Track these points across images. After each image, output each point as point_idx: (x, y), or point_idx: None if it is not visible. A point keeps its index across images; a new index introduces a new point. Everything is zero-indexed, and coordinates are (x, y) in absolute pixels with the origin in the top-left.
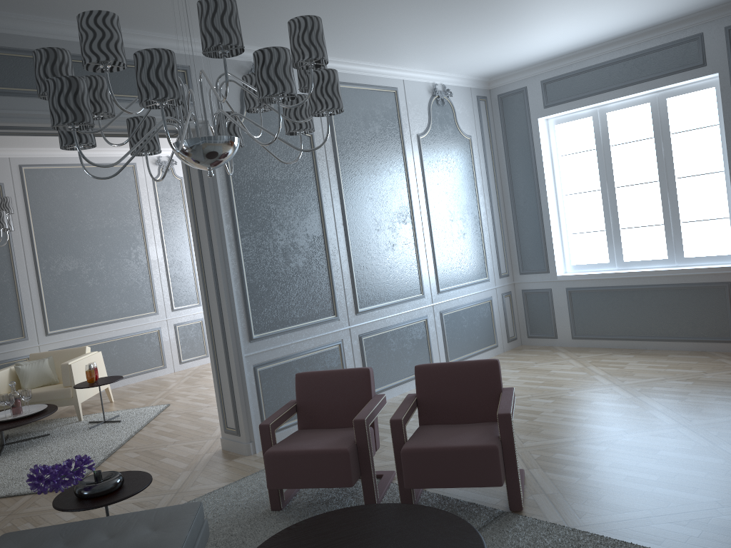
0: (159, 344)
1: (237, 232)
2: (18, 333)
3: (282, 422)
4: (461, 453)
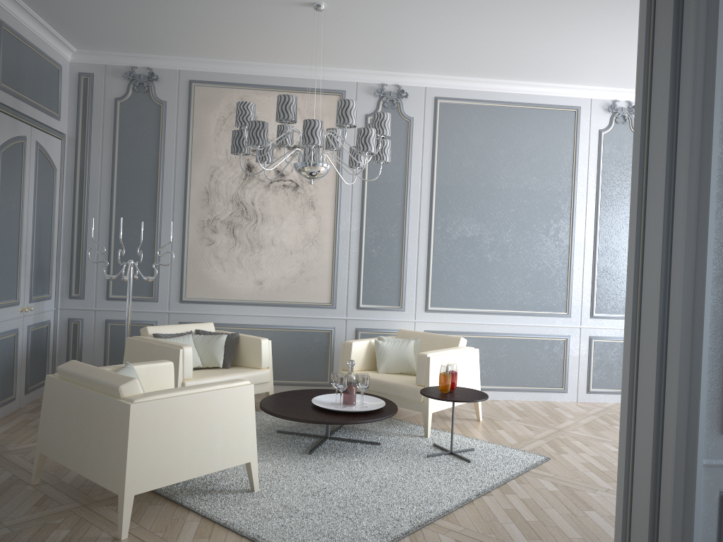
0: (563, 359)
1: None
2: (394, 301)
3: None
4: None
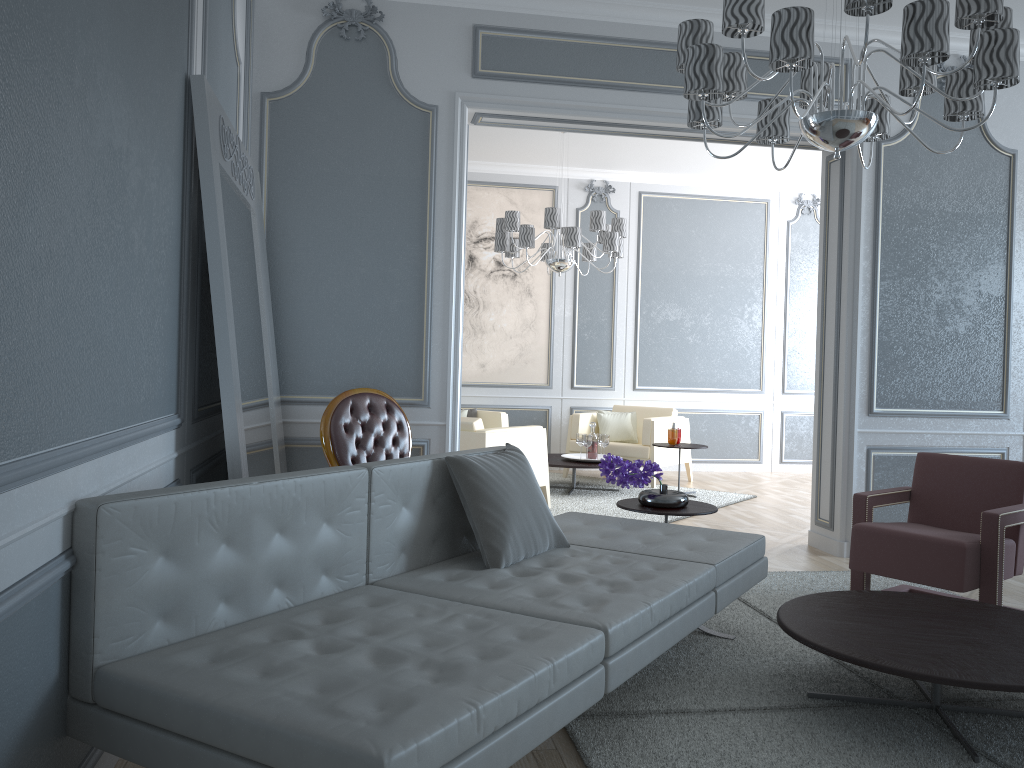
0: (758, 432)
1: (876, 272)
2: (605, 381)
3: (885, 502)
4: None
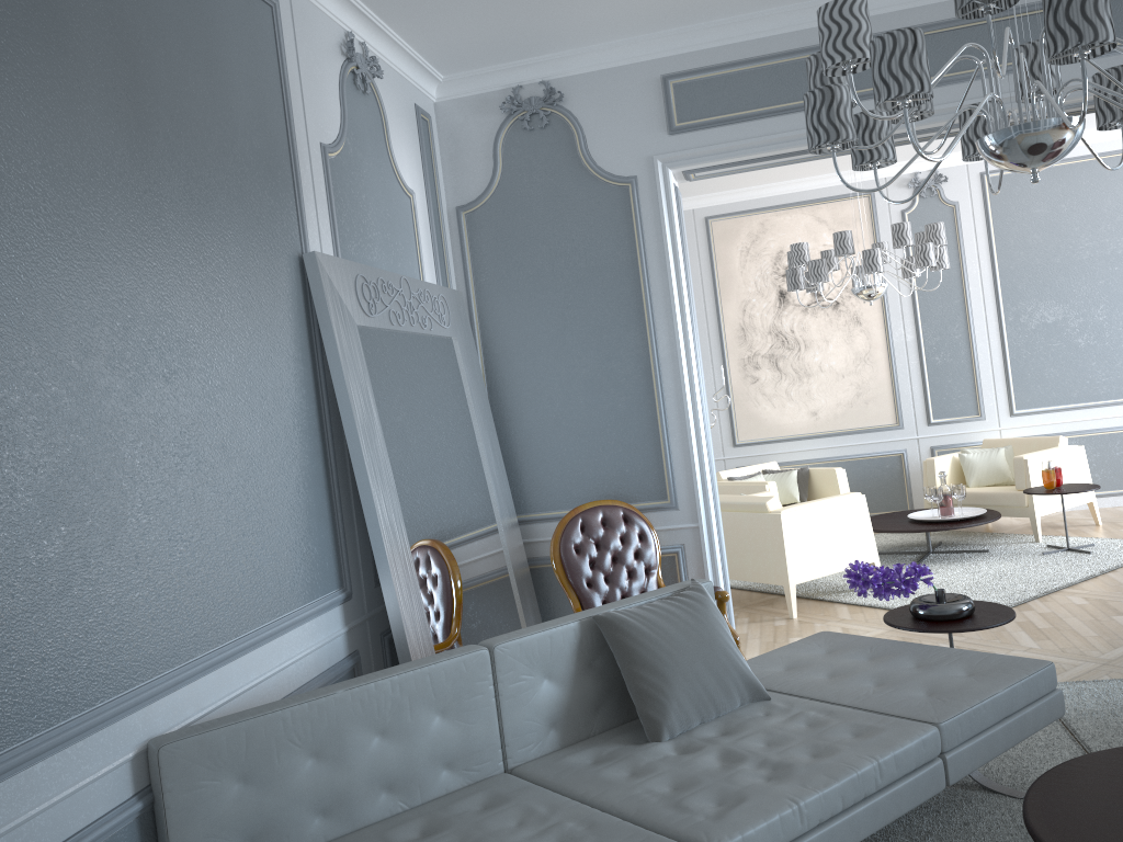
0: None
1: None
2: (971, 410)
3: None
4: None
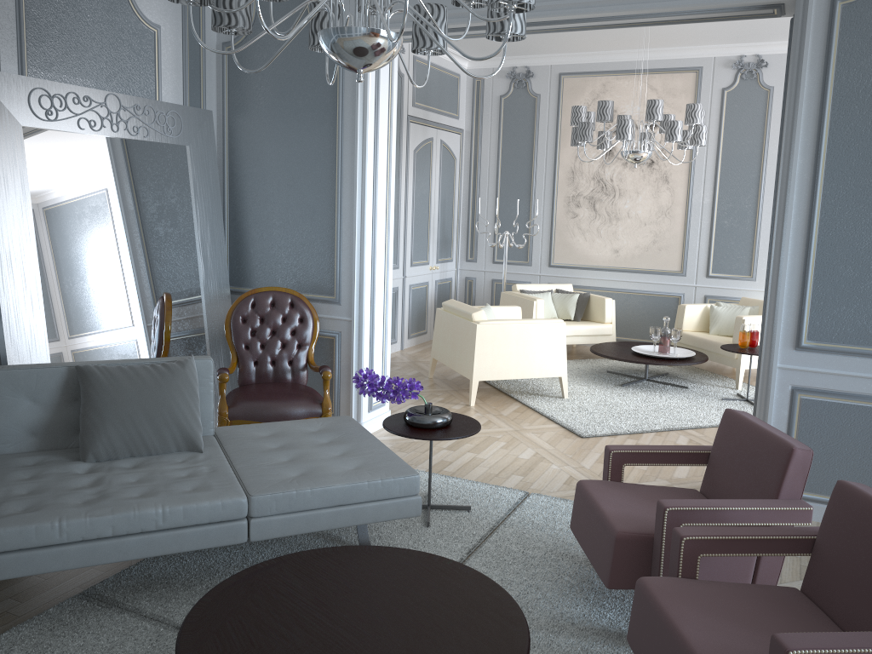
0: None
1: (817, 172)
2: (745, 270)
3: (652, 461)
4: (675, 646)
